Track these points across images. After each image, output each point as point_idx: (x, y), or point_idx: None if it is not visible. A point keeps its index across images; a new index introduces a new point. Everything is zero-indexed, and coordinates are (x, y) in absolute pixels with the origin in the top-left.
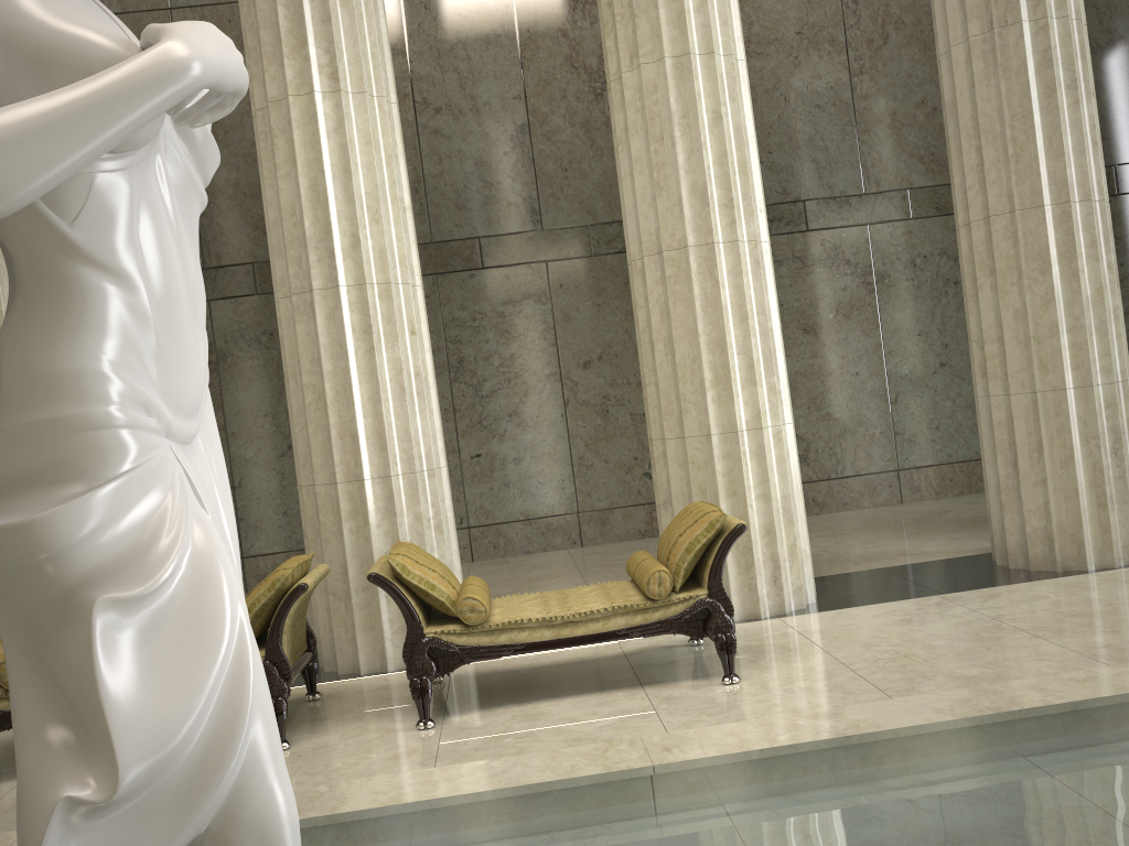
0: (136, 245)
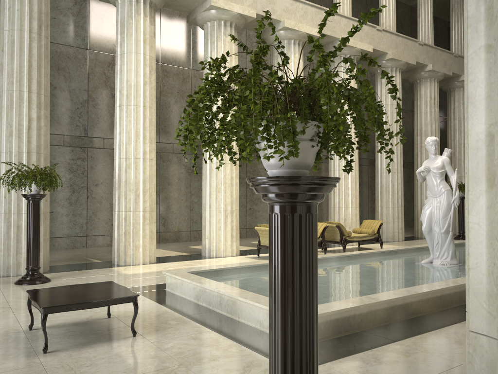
0: (427, 182)
